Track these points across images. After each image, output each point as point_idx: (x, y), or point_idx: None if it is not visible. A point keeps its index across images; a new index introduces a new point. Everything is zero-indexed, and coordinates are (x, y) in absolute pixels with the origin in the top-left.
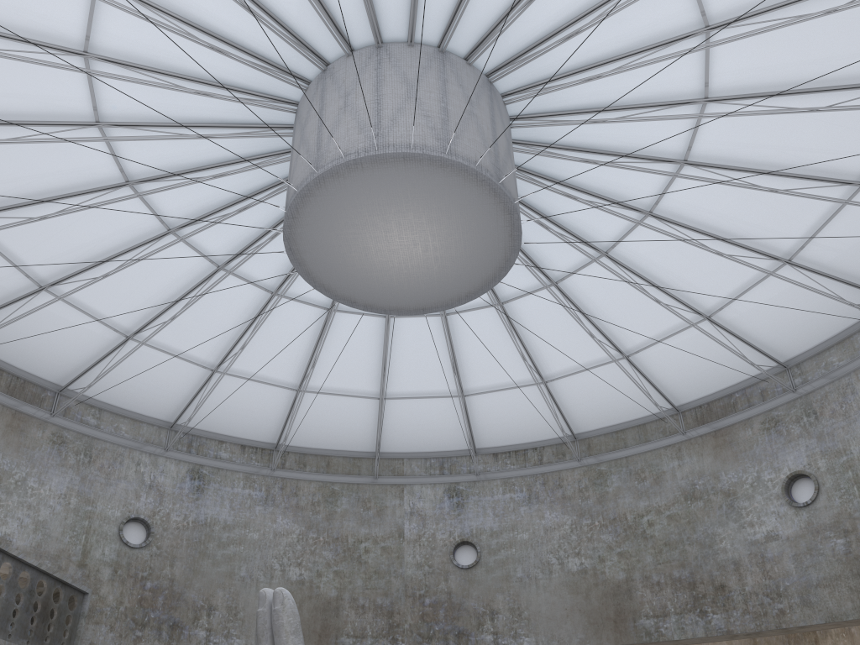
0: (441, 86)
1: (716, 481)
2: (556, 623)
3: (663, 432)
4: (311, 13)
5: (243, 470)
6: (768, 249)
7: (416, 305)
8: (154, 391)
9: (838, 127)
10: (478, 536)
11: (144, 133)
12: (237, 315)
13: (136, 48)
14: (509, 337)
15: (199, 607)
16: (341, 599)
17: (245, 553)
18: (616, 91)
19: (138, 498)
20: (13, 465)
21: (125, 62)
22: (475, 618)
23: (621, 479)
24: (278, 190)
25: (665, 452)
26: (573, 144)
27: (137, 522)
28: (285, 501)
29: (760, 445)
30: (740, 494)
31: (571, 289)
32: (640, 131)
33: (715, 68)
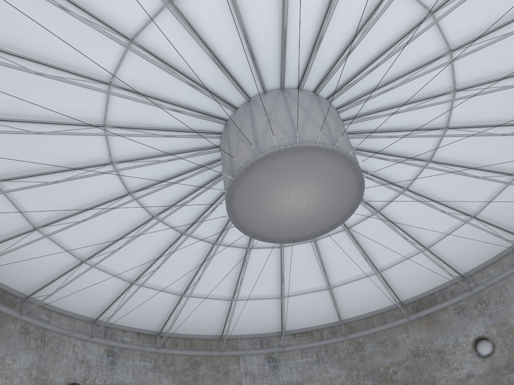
0: (321, 112)
1: (431, 344)
2: None
3: (394, 317)
4: (247, 69)
5: (139, 349)
6: (463, 210)
7: (291, 237)
8: (88, 298)
9: (509, 145)
10: None
11: (129, 132)
12: (155, 247)
13: (140, 82)
14: (315, 260)
15: None
16: None
17: None
18: (401, 121)
19: (74, 369)
20: None
21: (133, 90)
22: None
23: (372, 346)
24: (203, 169)
25: (397, 328)
26: (372, 149)
27: None
28: (167, 369)
29: (455, 322)
30: (447, 351)
31: (355, 232)
32: (409, 143)
33: (453, 111)
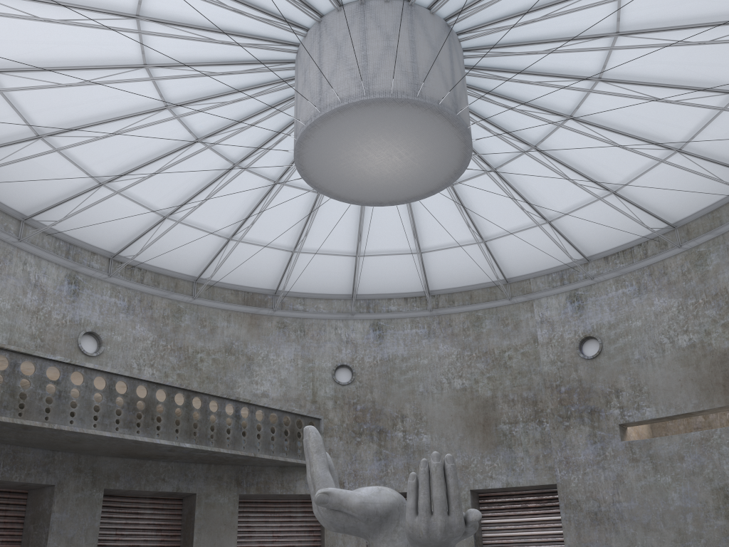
0: (361, 36)
1: None
2: (672, 393)
3: None
4: (268, 22)
5: (409, 316)
6: None
7: (424, 190)
8: (330, 278)
9: None
10: (598, 330)
11: (225, 133)
12: (349, 217)
13: (190, 90)
14: (559, 168)
15: (395, 417)
16: (495, 397)
17: (420, 375)
18: None
19: (340, 351)
20: (258, 348)
21: (188, 101)
22: (603, 397)
23: (719, 256)
24: None
25: None
26: (512, 12)
27: (344, 367)
28: (443, 332)
29: None
30: None
31: (589, 115)
32: None
33: None
